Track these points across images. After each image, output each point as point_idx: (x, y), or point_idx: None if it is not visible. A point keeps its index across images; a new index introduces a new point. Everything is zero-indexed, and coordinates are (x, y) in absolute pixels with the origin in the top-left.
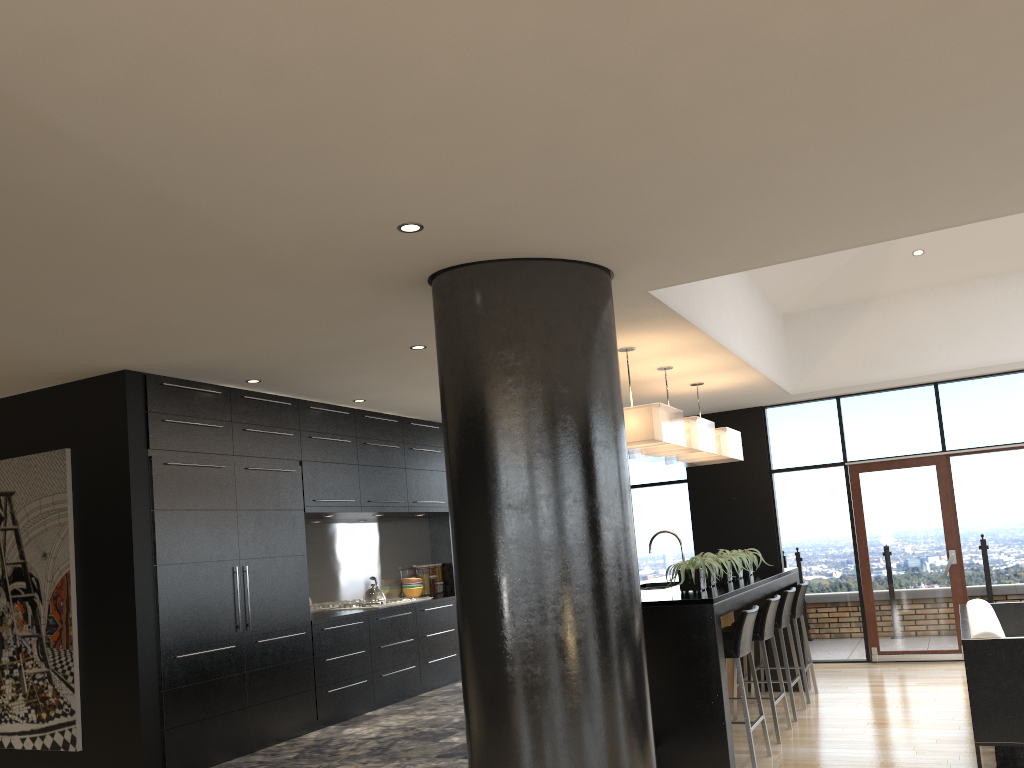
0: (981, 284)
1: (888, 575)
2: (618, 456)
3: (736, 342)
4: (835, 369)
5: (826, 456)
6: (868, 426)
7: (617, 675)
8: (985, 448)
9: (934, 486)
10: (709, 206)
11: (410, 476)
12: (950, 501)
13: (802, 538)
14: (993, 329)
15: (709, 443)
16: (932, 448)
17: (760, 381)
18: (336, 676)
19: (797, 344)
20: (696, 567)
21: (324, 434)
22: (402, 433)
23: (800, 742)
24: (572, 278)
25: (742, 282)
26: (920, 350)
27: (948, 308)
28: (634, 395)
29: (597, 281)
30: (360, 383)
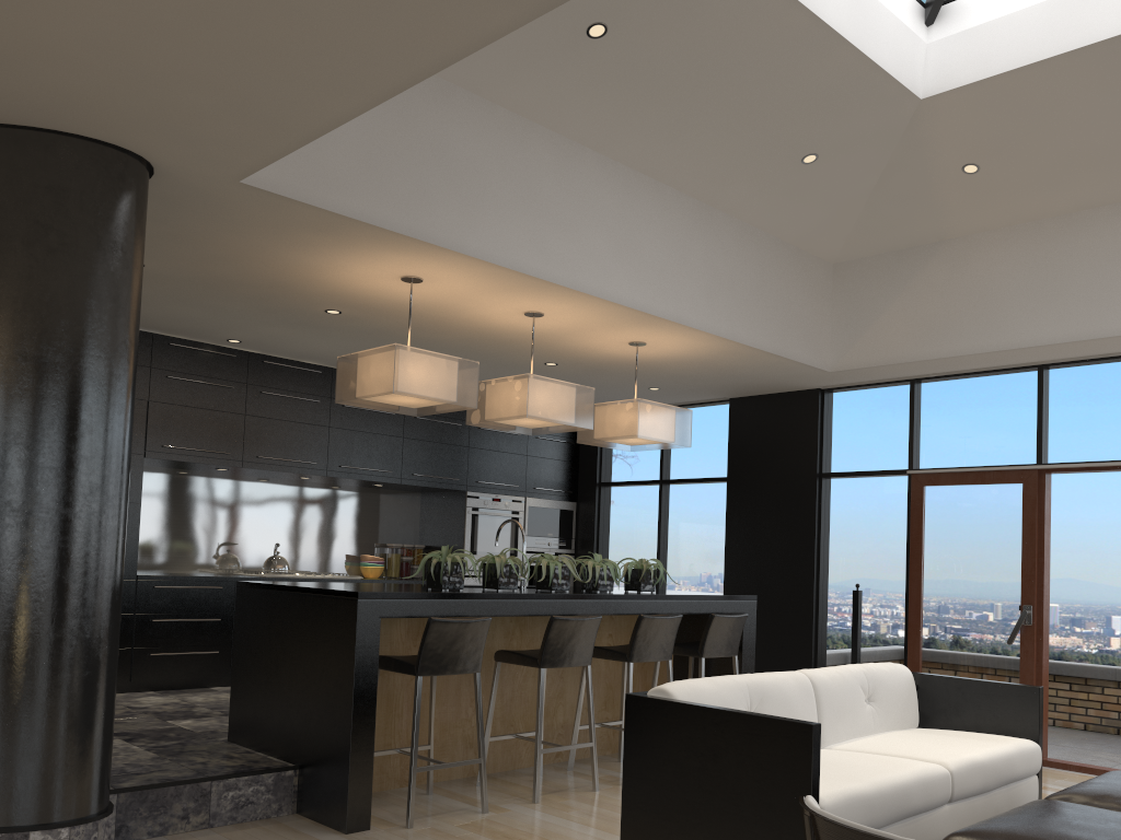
0: (1091, 218)
1: (942, 629)
2: (71, 379)
3: (604, 281)
4: (885, 339)
5: (891, 460)
6: (948, 423)
7: (6, 646)
8: (1092, 464)
9: (1017, 513)
10: (8, 28)
11: (336, 436)
12: (1035, 536)
13: (849, 567)
14: (1098, 285)
15: (566, 412)
16: (1026, 459)
17: (730, 345)
18: (169, 640)
19: (844, 304)
20: (447, 560)
21: (192, 376)
22: (330, 387)
23: (560, 807)
24: (26, 150)
25: (664, 206)
26: (995, 315)
27: (1040, 254)
28: (583, 357)
29: (74, 156)
30: (182, 315)
